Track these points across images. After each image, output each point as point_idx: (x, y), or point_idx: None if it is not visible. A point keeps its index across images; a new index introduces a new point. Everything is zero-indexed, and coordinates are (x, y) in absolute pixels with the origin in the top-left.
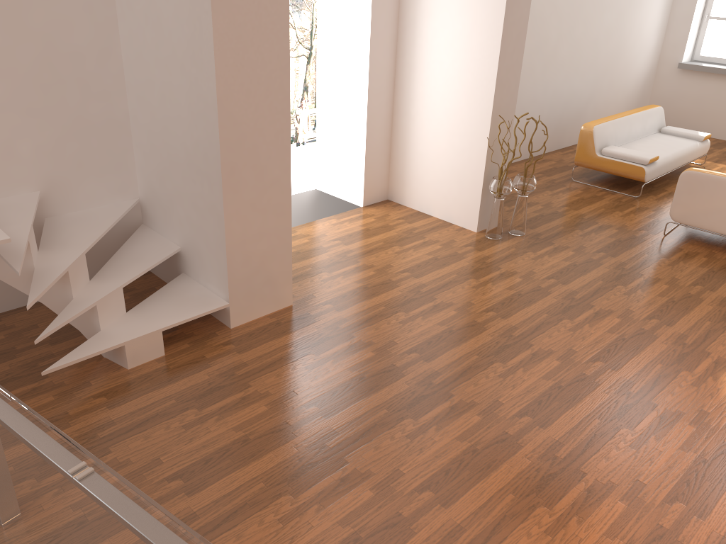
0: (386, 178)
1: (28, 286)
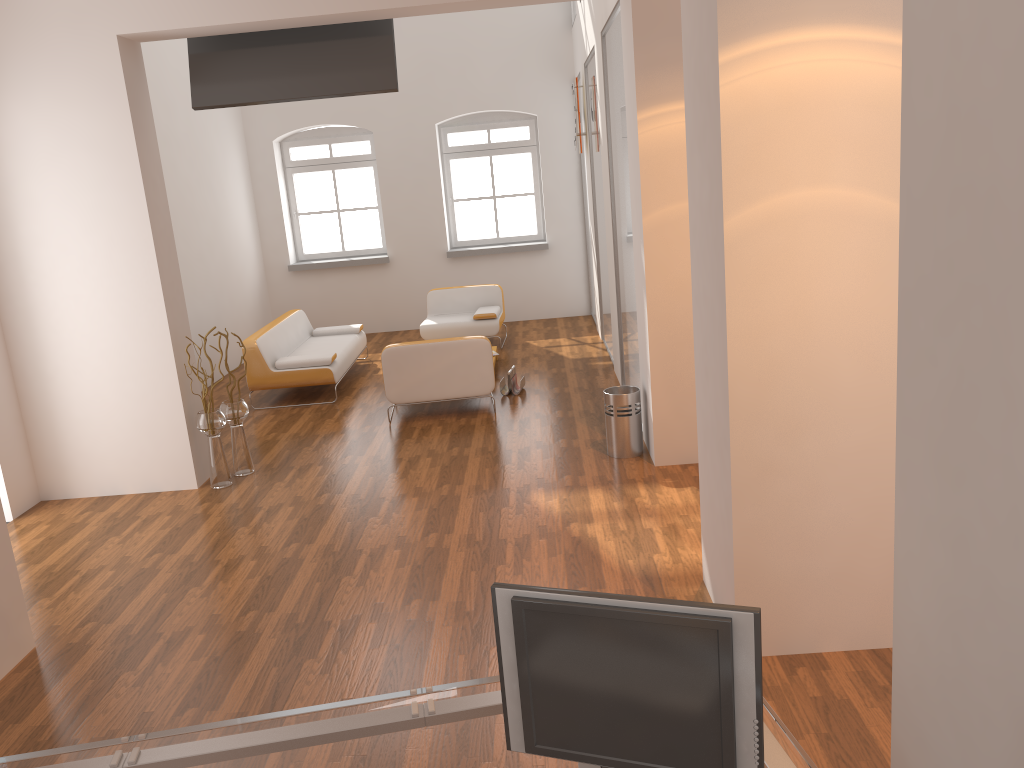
0: (31, 472)
1: None
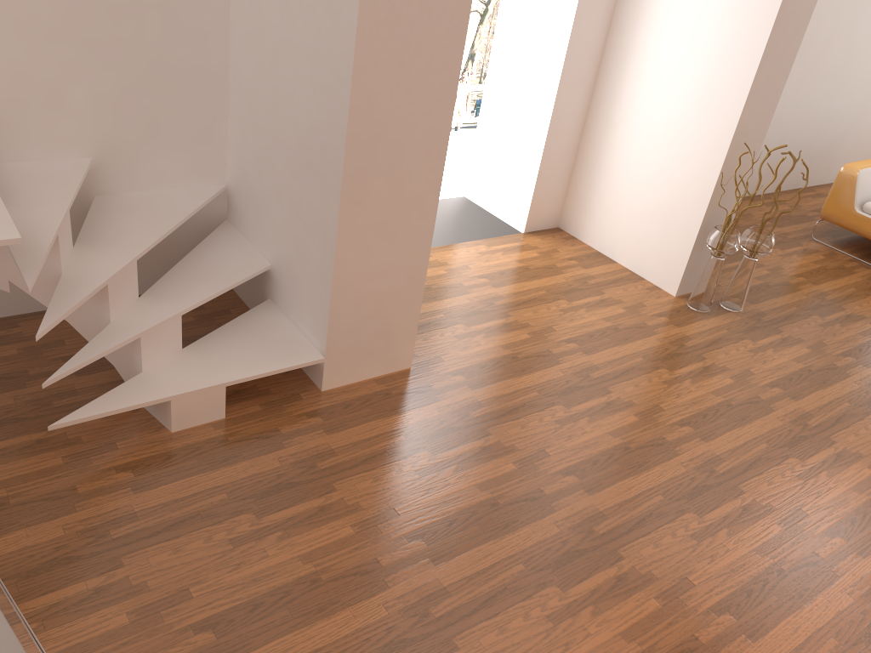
0: (561, 199)
1: (50, 297)
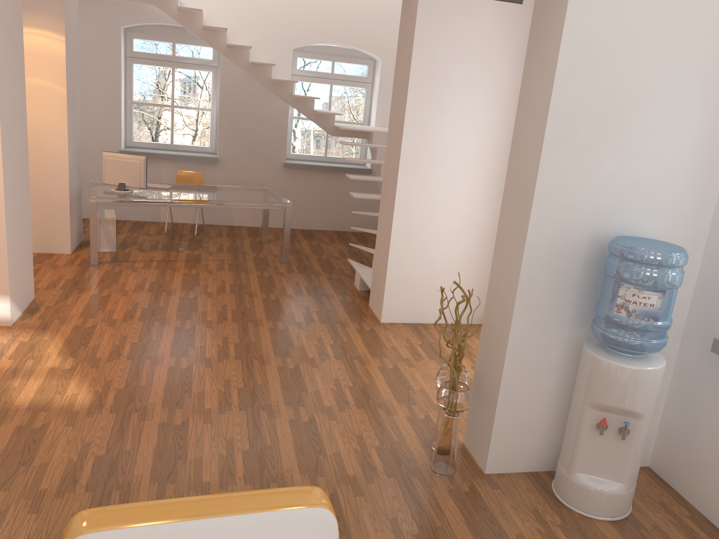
0: None
1: None
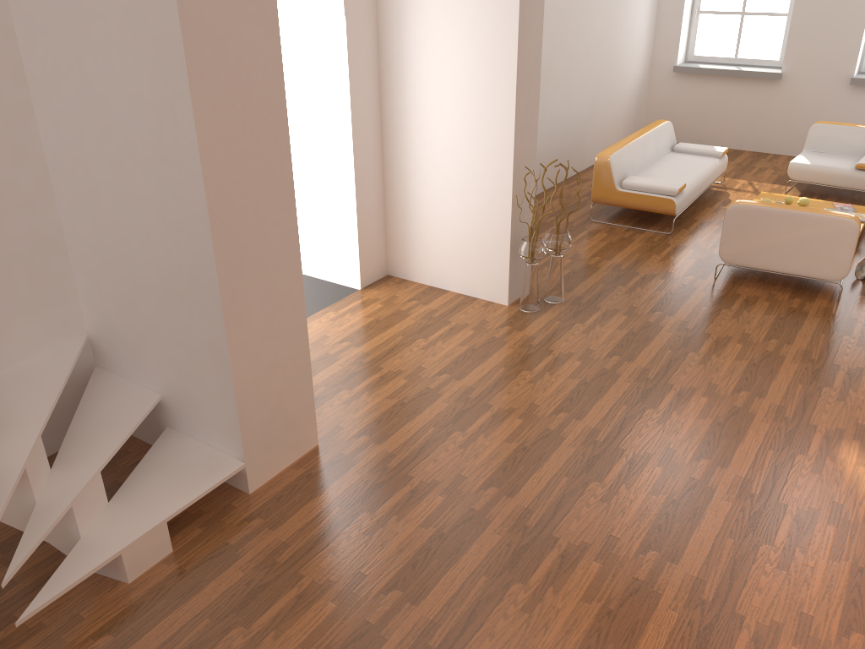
0: (383, 250)
1: None
